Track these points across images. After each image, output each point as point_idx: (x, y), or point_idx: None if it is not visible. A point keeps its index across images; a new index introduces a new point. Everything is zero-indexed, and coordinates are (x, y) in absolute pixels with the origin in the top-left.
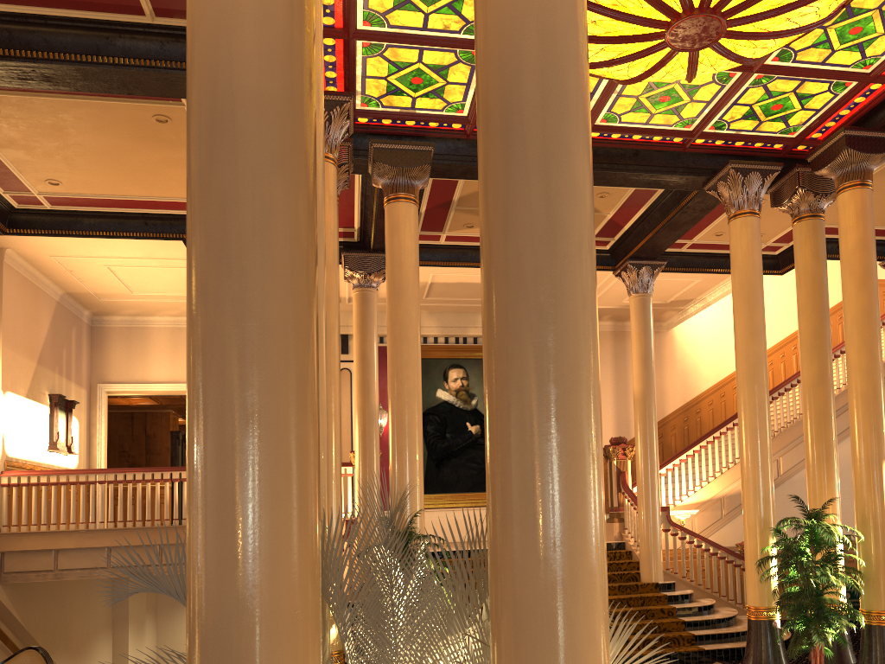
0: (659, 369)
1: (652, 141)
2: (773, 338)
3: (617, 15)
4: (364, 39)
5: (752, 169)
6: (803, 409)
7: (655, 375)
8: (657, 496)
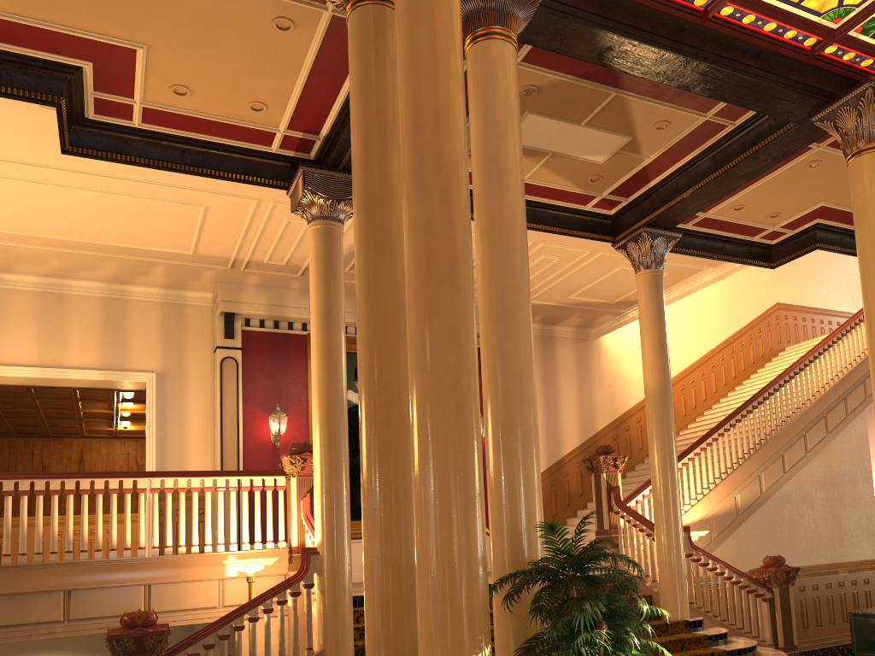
0: (588, 381)
1: (781, 39)
2: (693, 354)
3: None
4: None
5: None
6: None
7: (584, 387)
8: (680, 513)
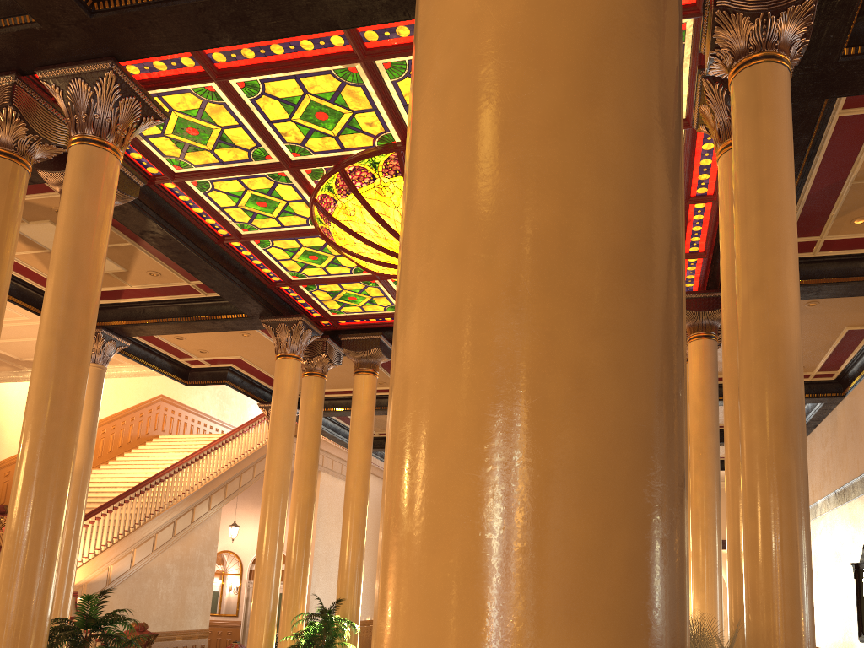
0: None
1: (260, 270)
2: None
3: None
4: (225, 90)
5: (310, 327)
6: (293, 522)
7: None
8: (75, 580)
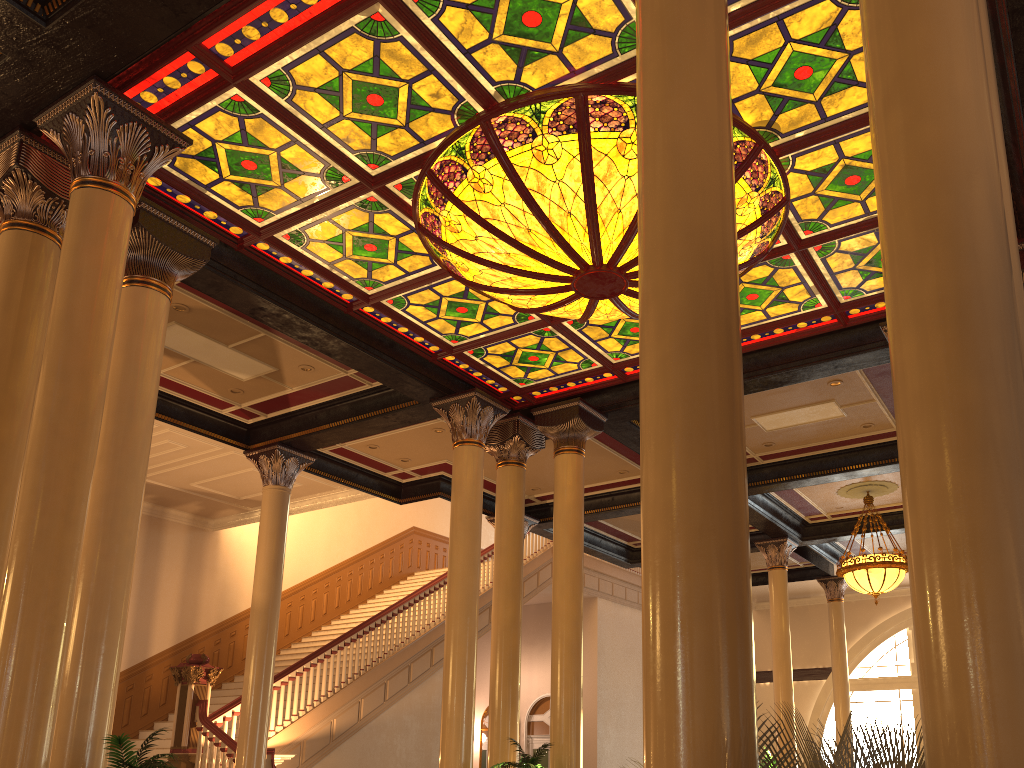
0: (197, 575)
1: (412, 340)
2: (320, 564)
3: (558, 238)
4: (250, 94)
5: (489, 403)
6: (494, 650)
7: (191, 581)
8: (267, 735)
